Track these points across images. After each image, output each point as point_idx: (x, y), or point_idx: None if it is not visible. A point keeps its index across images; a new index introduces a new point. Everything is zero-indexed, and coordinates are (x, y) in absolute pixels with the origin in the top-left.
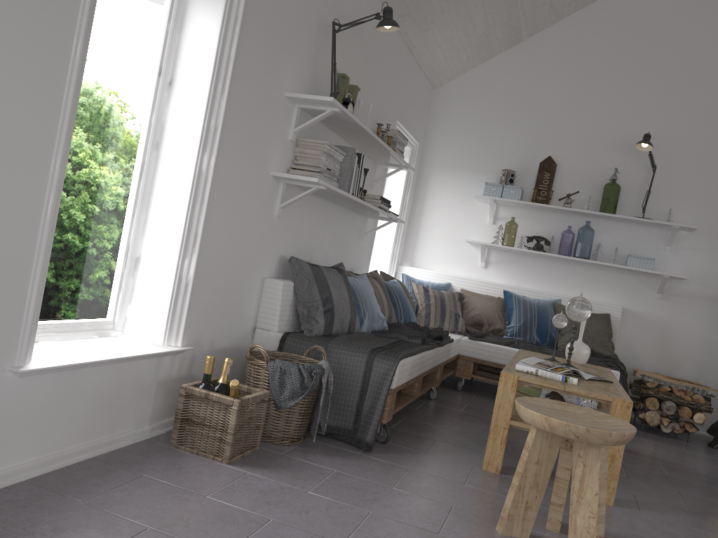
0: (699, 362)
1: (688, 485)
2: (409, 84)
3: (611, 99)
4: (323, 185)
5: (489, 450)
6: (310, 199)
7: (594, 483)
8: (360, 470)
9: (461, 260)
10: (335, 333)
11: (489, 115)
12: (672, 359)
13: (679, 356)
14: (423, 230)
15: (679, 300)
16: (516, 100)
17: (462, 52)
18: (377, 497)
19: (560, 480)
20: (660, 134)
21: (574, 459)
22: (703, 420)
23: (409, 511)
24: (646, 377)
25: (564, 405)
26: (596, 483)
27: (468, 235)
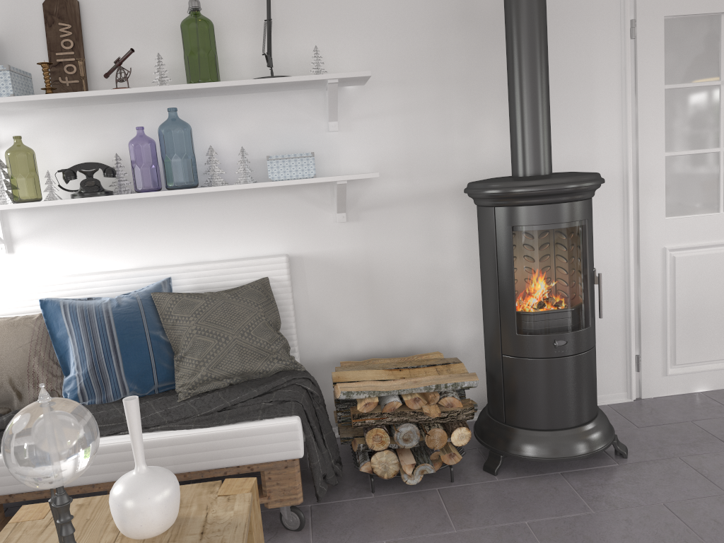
0: (434, 310)
1: None
2: None
3: None
4: None
5: None
6: None
7: None
8: None
9: None
10: None
11: None
12: (392, 319)
13: (401, 311)
14: None
15: (378, 215)
16: None
17: None
18: None
19: None
20: None
21: None
22: (468, 438)
23: None
24: (354, 394)
25: None
26: None
27: None
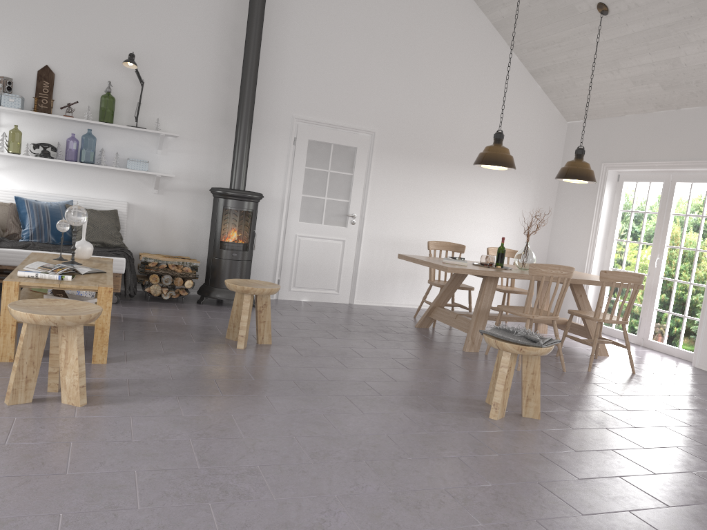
0: (190, 241)
1: (170, 336)
2: None
3: (100, 15)
4: None
5: (2, 345)
6: None
7: (75, 352)
8: None
9: None
10: None
11: None
12: (170, 241)
13: (175, 238)
14: None
15: (172, 194)
16: (4, 4)
17: None
18: None
19: (54, 355)
20: (145, 53)
21: (60, 338)
22: (192, 285)
23: None
24: (148, 259)
25: (53, 301)
26: (76, 352)
27: None
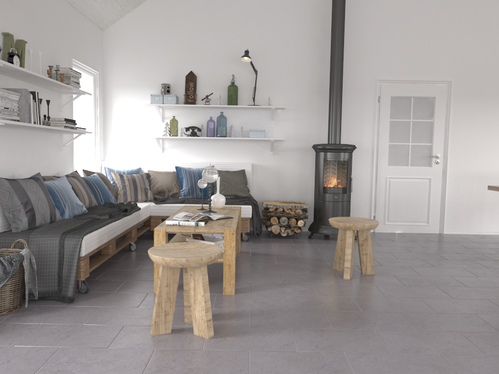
0: (300, 189)
1: (287, 267)
2: (78, 30)
3: (223, 28)
4: (0, 122)
5: (156, 279)
6: (1, 131)
7: (201, 289)
8: (61, 318)
9: (146, 150)
10: (39, 225)
11: (146, 46)
12: (285, 190)
13: (288, 188)
14: (115, 133)
15: (284, 153)
16: (162, 34)
17: (115, 3)
18: (69, 334)
19: (187, 291)
20: (256, 49)
21: (189, 277)
22: (303, 224)
23: (90, 338)
24: (268, 205)
25: (184, 245)
26: (202, 289)
27: (147, 132)
